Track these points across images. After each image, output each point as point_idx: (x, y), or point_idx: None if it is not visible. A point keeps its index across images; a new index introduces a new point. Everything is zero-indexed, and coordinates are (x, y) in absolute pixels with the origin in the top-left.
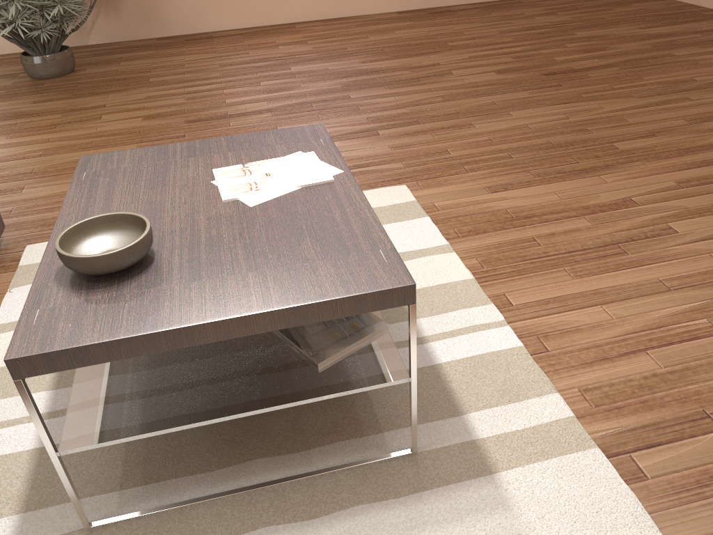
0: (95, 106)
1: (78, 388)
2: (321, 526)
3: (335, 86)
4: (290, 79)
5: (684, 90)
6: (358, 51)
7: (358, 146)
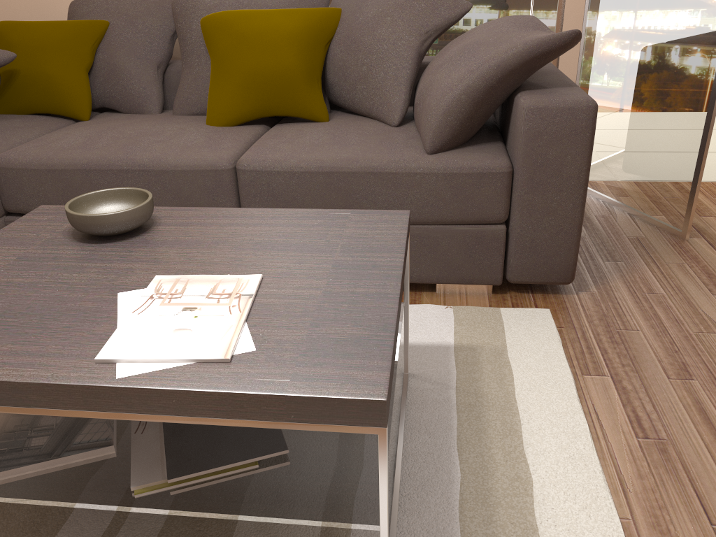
0: None
1: None
2: None
3: None
4: None
5: None
6: None
7: None
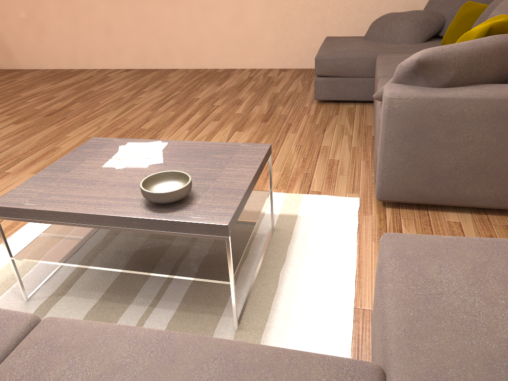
0: None
1: (185, 274)
2: (290, 259)
3: None
4: None
5: (127, 101)
6: None
7: (10, 181)
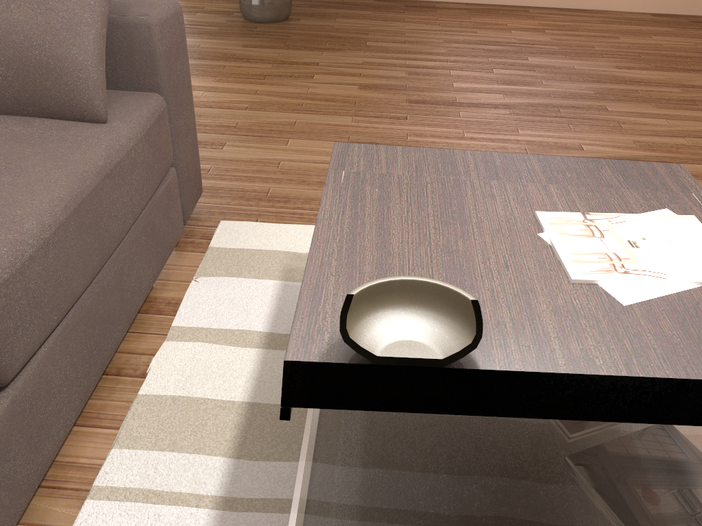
0: (307, 62)
1: None
2: None
3: (585, 90)
4: (528, 71)
5: None
6: (609, 53)
7: None
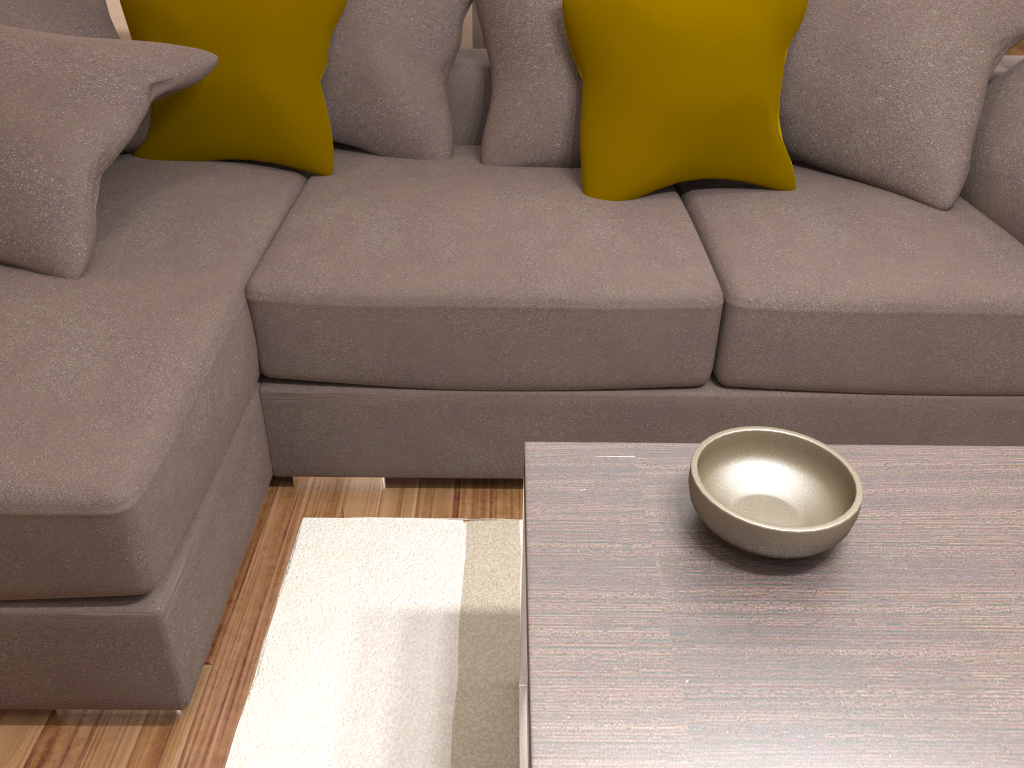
0: None
1: None
2: None
3: None
4: None
5: None
6: None
7: None
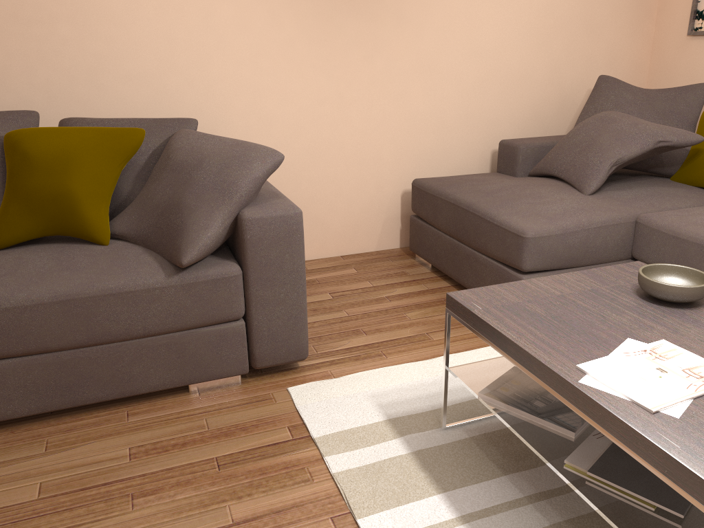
0: None
1: None
2: None
3: None
4: None
5: None
6: None
7: None
